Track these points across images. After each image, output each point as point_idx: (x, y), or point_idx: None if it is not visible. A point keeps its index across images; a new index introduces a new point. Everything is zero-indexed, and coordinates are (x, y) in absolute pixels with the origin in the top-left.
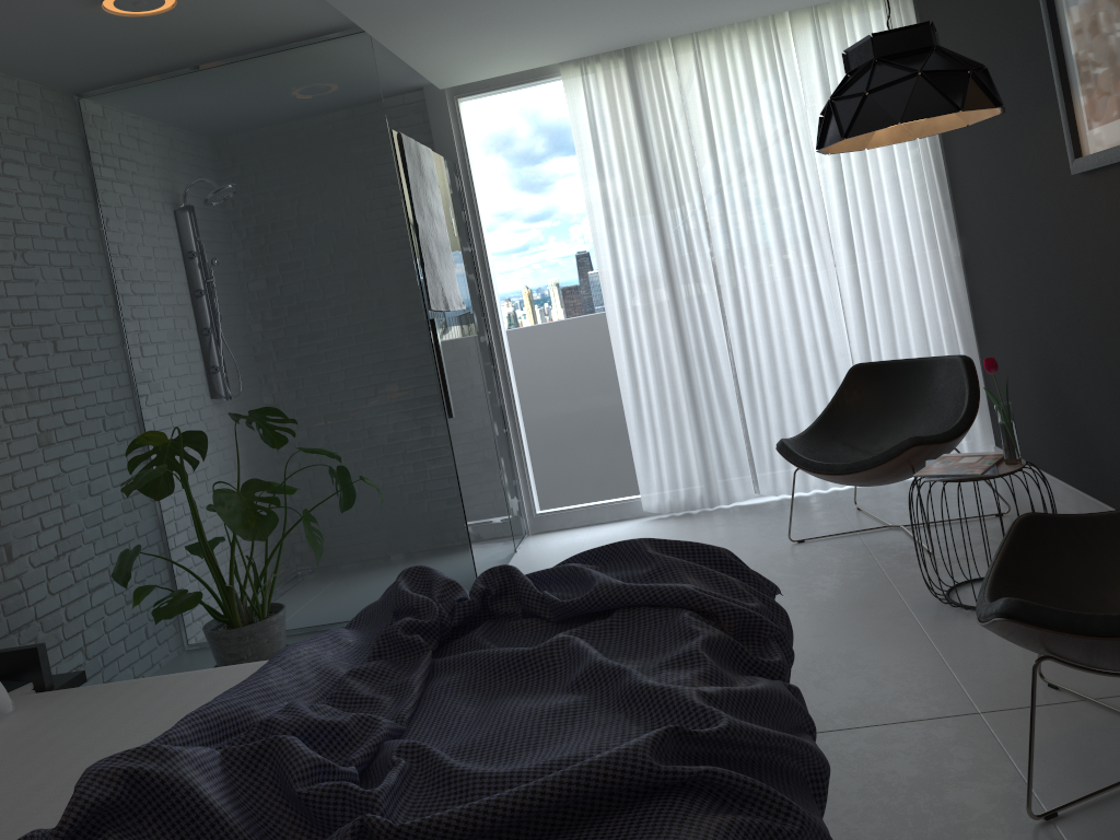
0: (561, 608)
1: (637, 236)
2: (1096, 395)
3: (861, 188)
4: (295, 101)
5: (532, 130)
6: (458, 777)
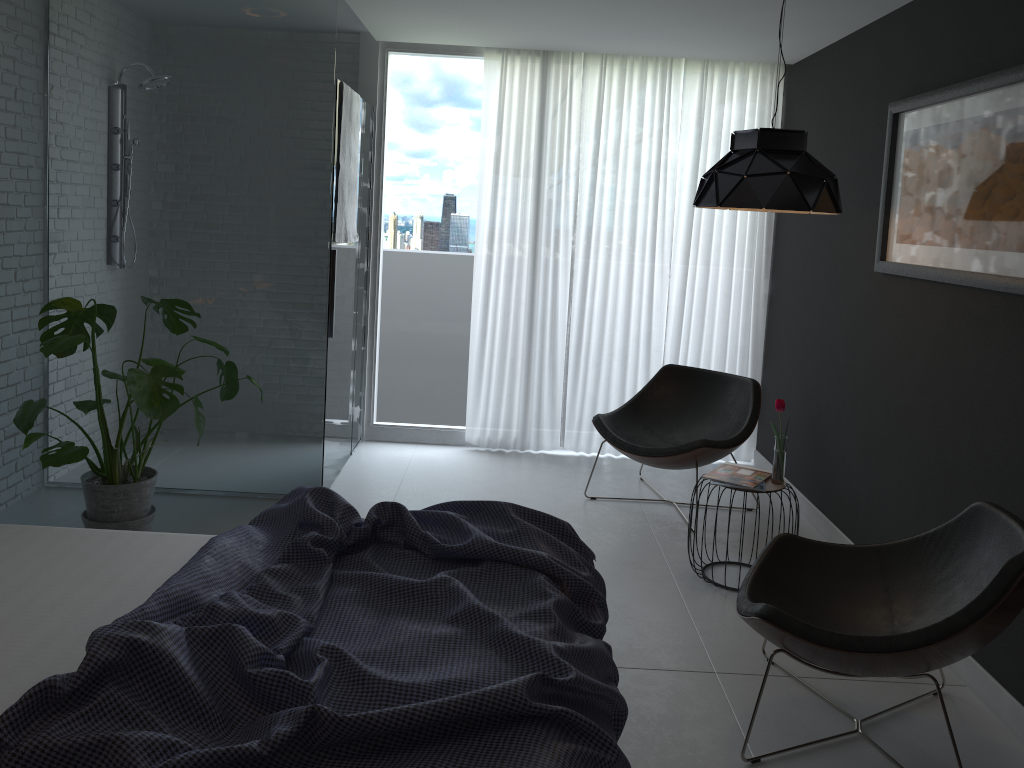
0: (441, 550)
1: (515, 212)
2: (846, 439)
3: (705, 219)
4: (256, 29)
5: (446, 96)
6: (371, 680)
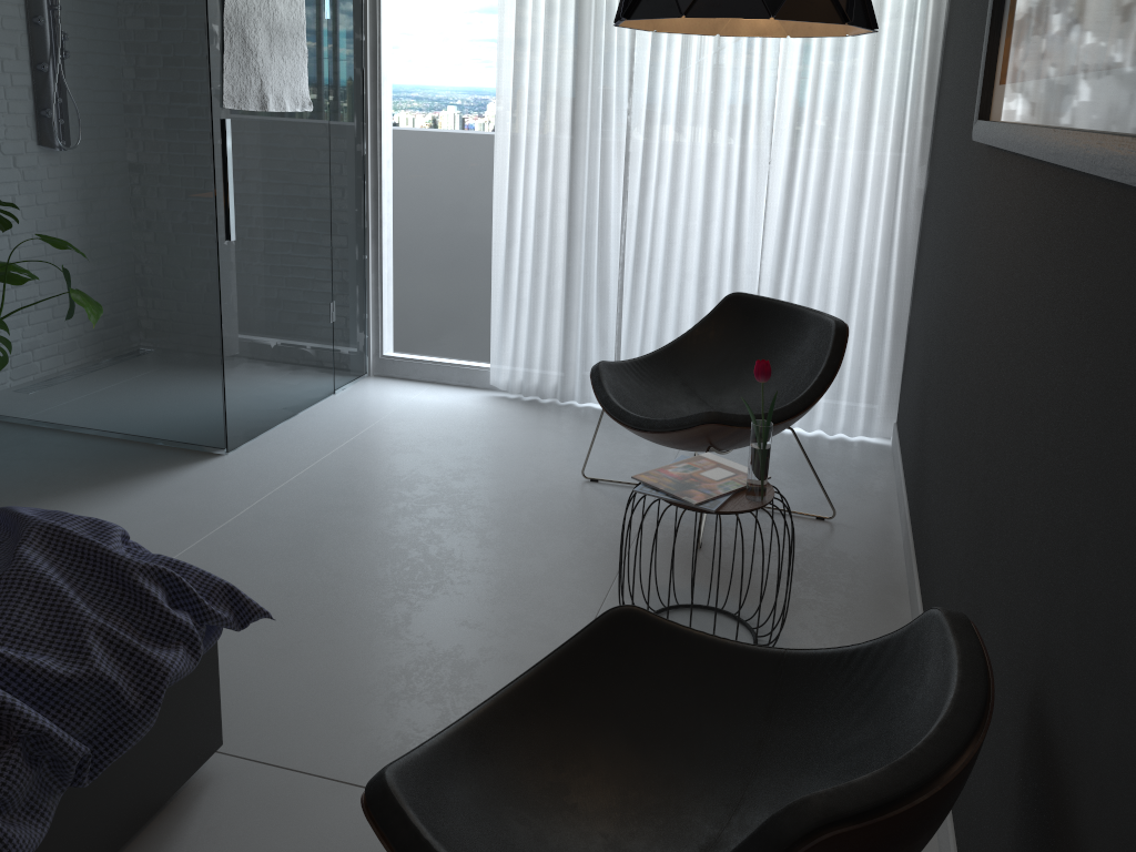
0: None
1: (546, 69)
2: (936, 429)
3: (829, 73)
4: None
5: None
6: None
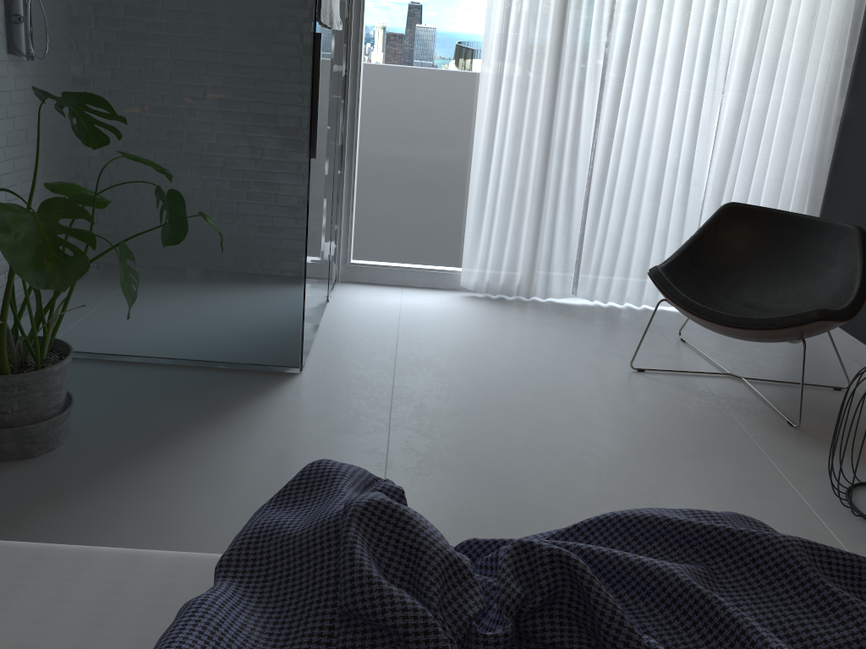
0: None
1: (537, 3)
2: None
3: (775, 19)
4: None
5: None
6: None
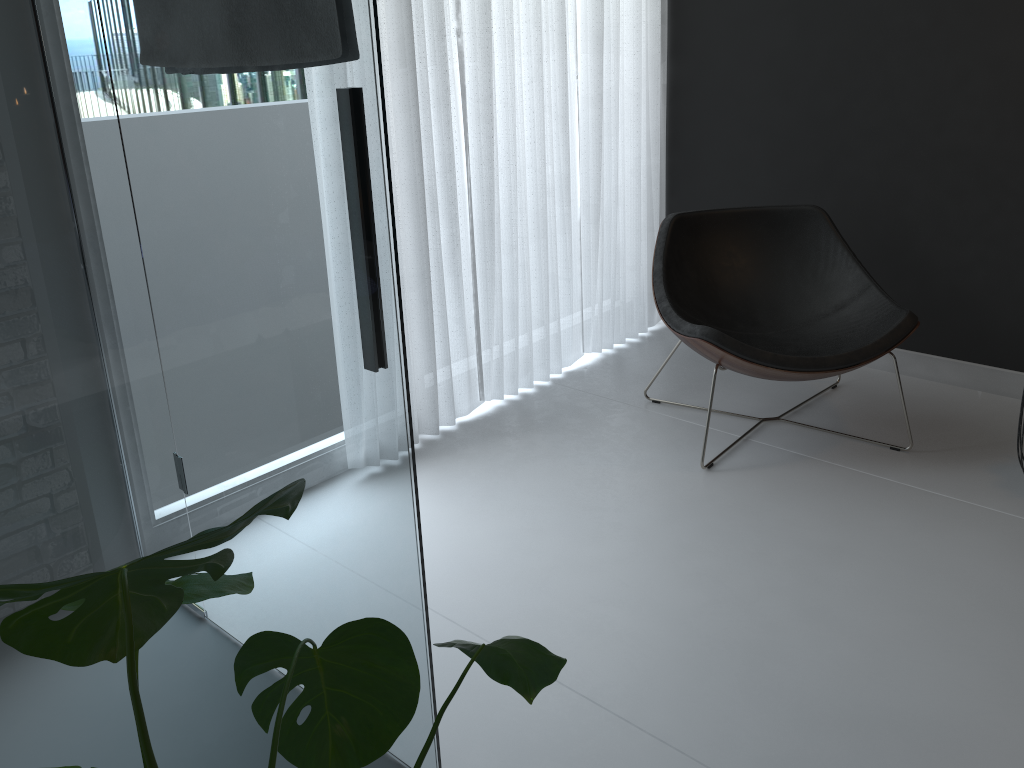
0: None
1: None
2: (1017, 252)
3: None
4: None
5: None
6: None
